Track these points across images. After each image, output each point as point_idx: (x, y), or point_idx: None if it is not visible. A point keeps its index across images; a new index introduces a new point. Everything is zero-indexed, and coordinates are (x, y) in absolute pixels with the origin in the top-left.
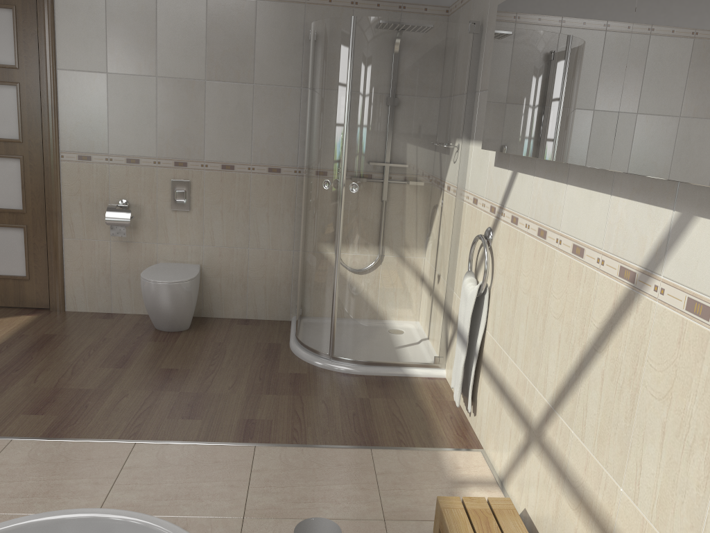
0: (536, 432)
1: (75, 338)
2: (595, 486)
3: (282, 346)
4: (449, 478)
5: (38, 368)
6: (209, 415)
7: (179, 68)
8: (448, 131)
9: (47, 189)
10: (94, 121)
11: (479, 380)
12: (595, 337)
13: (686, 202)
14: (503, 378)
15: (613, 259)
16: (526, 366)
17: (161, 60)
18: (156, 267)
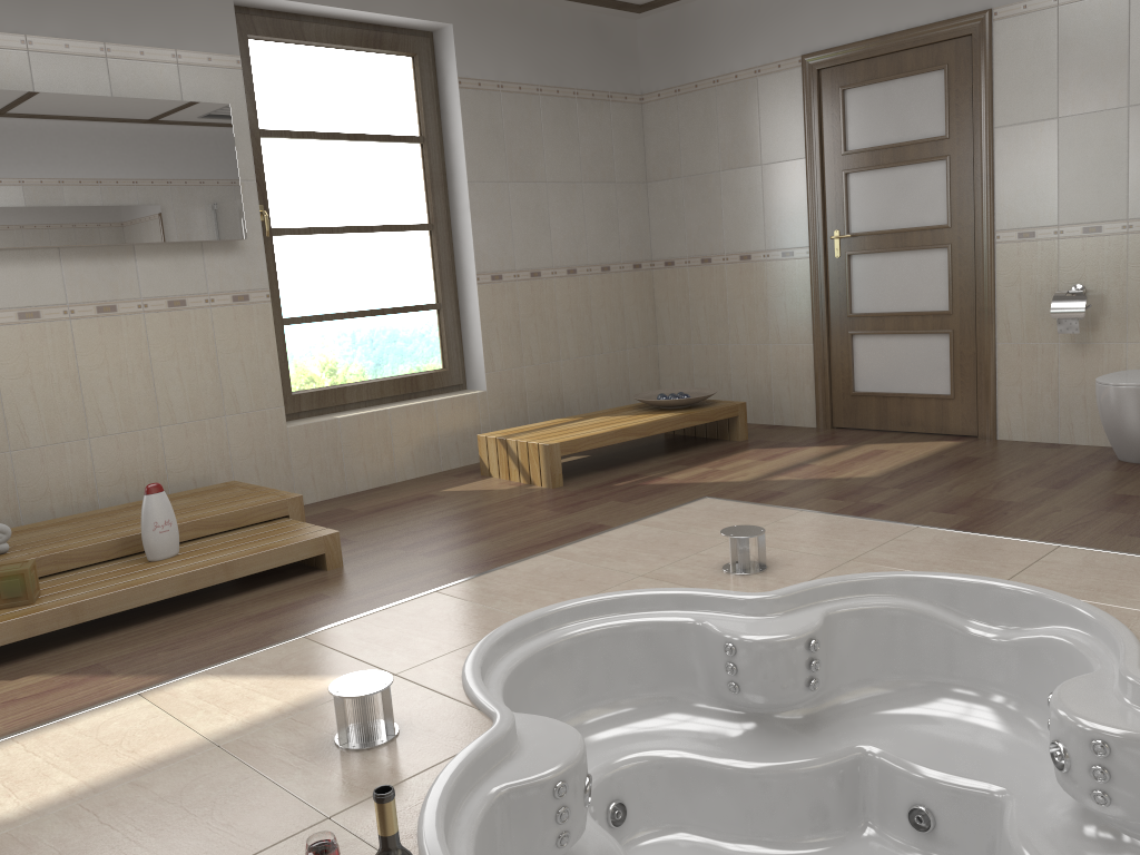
0: None
1: (1004, 462)
2: None
3: None
4: None
5: (954, 481)
6: None
7: None
8: None
9: (978, 282)
10: (1039, 185)
11: None
12: None
13: None
14: None
15: None
16: None
17: (1135, 82)
18: (1121, 373)
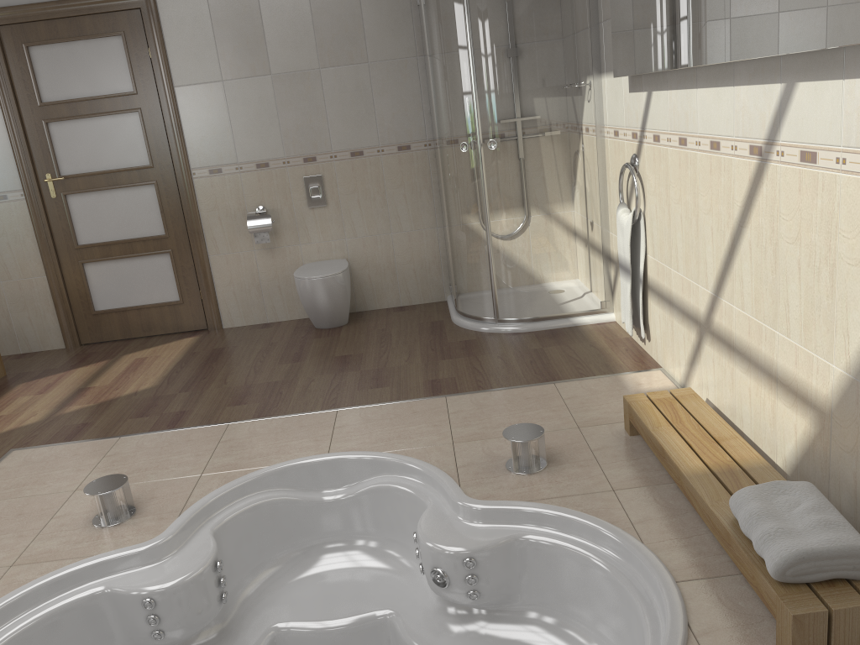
0: (705, 324)
1: (244, 347)
2: (758, 343)
3: (445, 322)
4: (633, 392)
5: (223, 374)
6: (394, 382)
7: (291, 61)
8: (577, 69)
9: (185, 210)
10: (218, 132)
11: (648, 306)
12: (740, 215)
13: (788, 73)
14: (669, 292)
15: (743, 141)
16: (688, 269)
17: (273, 57)
18: (305, 267)
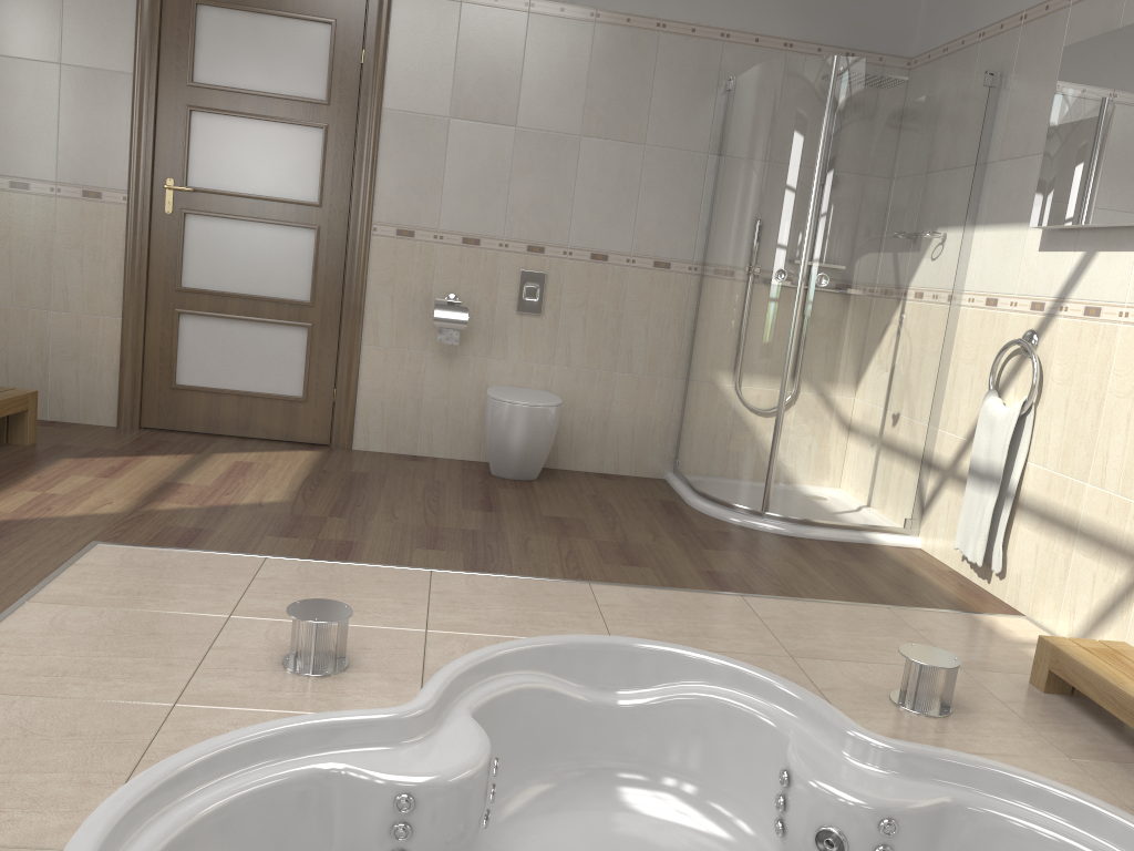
0: None
1: (398, 478)
2: None
3: (679, 504)
4: (1007, 639)
5: (385, 505)
6: (654, 564)
7: (547, 117)
8: (948, 212)
9: (349, 274)
10: (425, 183)
11: (1011, 530)
12: None
13: None
14: (1072, 514)
15: None
16: (1128, 485)
17: (525, 106)
18: (498, 389)
